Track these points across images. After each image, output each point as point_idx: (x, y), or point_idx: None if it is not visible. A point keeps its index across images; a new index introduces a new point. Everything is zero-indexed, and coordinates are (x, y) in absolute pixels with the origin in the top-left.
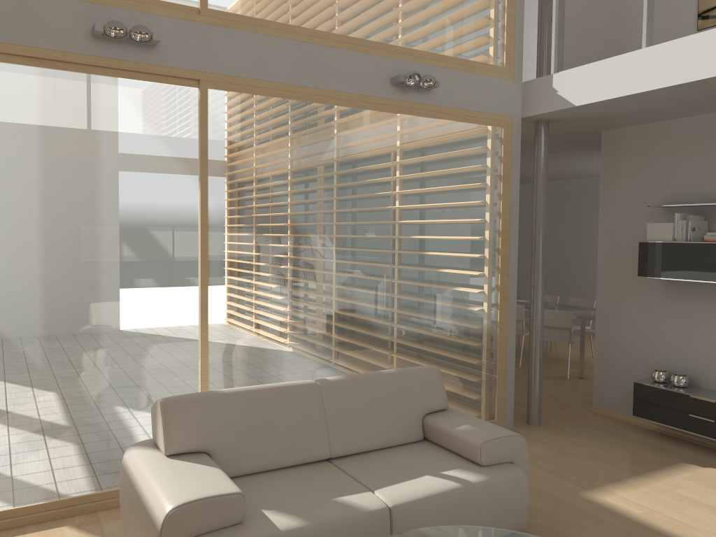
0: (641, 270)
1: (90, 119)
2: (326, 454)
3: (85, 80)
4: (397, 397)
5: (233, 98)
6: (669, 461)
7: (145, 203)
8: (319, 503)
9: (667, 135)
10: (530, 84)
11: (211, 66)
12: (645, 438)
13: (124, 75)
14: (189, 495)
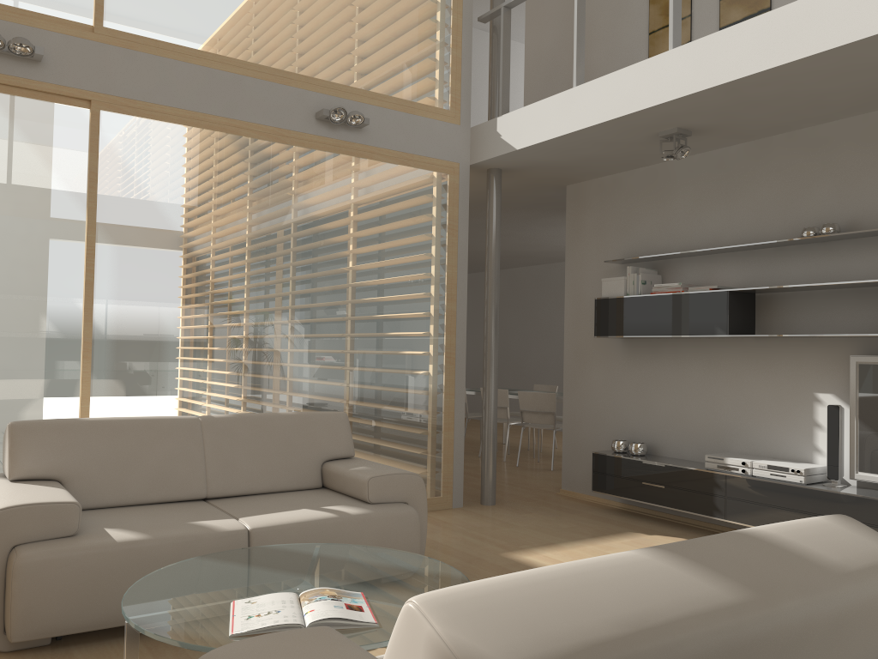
0: (597, 329)
1: None
2: (201, 493)
3: None
4: (292, 439)
5: (130, 122)
6: (616, 530)
7: (22, 227)
8: (170, 525)
9: (624, 188)
10: (477, 129)
11: (105, 87)
12: (603, 514)
13: (3, 89)
14: (17, 502)
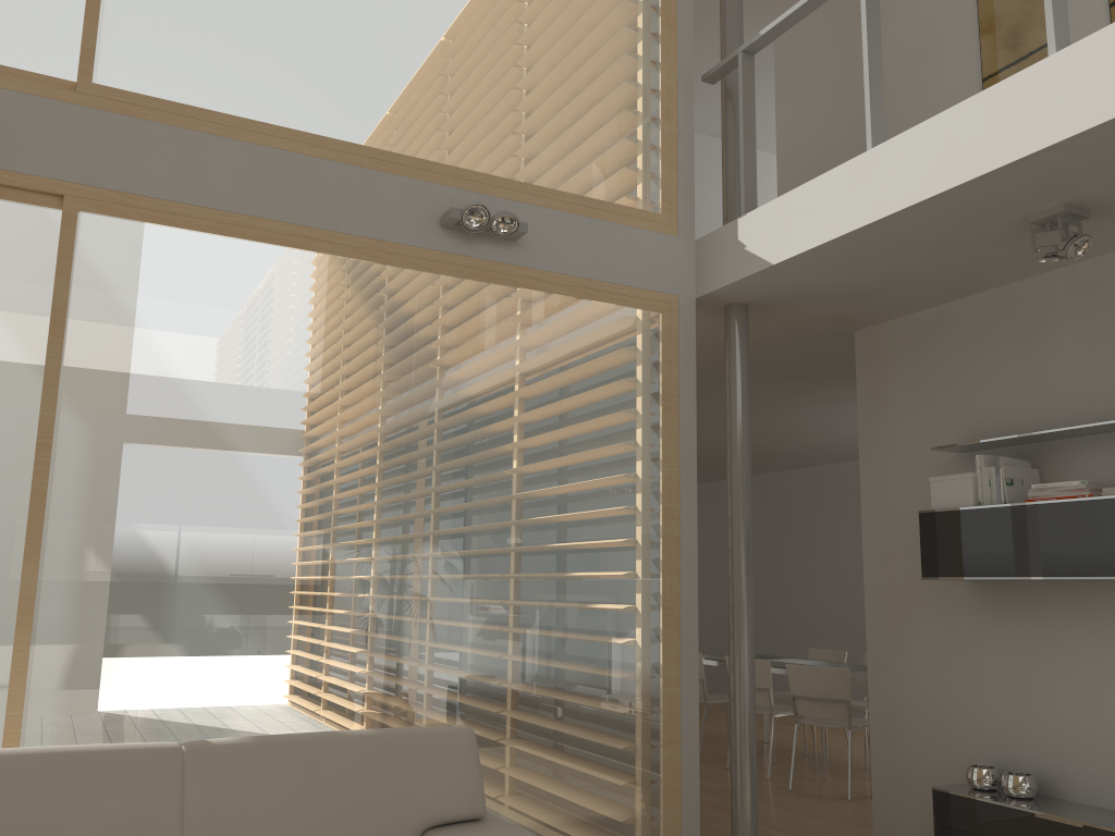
0: (927, 565)
1: None
2: None
3: None
4: (363, 786)
5: (128, 229)
6: None
7: None
8: None
9: (957, 327)
10: (706, 241)
11: (88, 175)
12: None
13: None
14: None
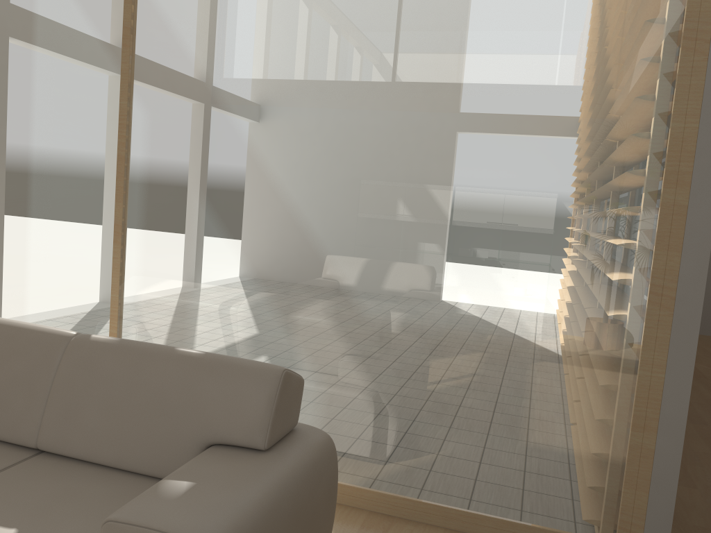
0: None
1: (26, 7)
2: (29, 441)
3: None
4: (169, 396)
5: None
6: None
7: (70, 99)
8: None
9: None
10: None
11: None
12: None
13: None
14: None
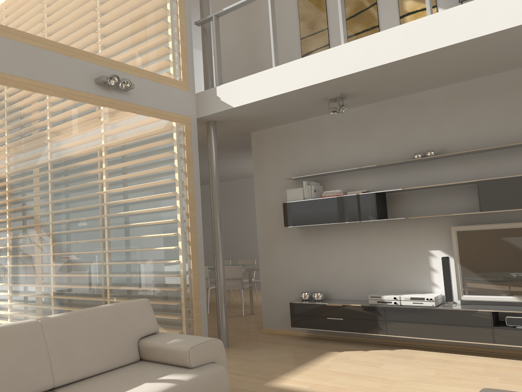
0: (286, 222)
1: None
2: (49, 385)
3: None
4: (115, 326)
5: None
6: (319, 352)
7: None
8: None
9: (292, 133)
10: (201, 94)
11: None
12: (301, 342)
13: None
14: None
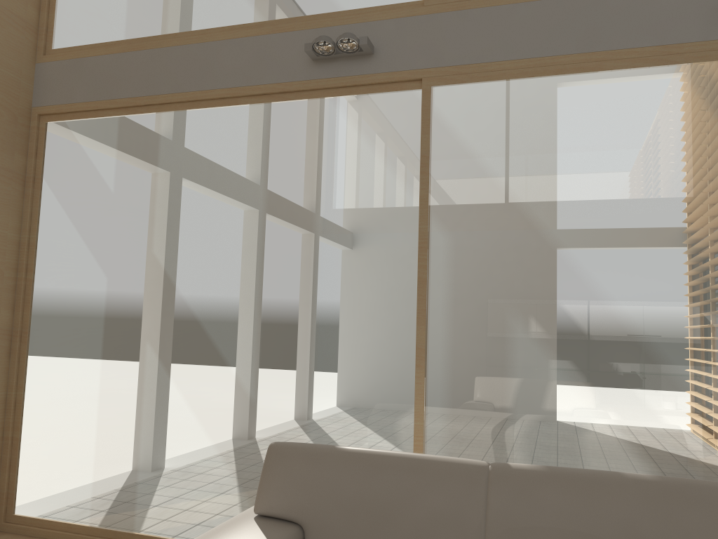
0: None
1: (309, 144)
2: None
3: (307, 106)
4: (641, 527)
5: (463, 90)
6: None
7: (359, 226)
8: None
9: None
10: None
11: (435, 60)
12: None
13: (343, 92)
14: None
